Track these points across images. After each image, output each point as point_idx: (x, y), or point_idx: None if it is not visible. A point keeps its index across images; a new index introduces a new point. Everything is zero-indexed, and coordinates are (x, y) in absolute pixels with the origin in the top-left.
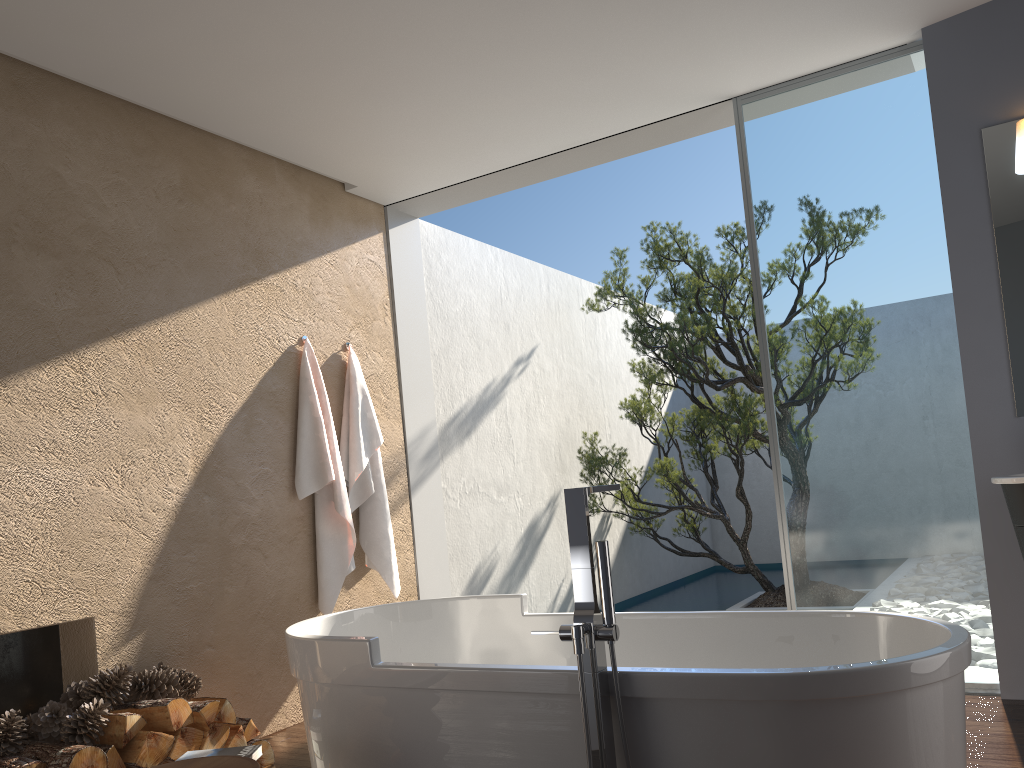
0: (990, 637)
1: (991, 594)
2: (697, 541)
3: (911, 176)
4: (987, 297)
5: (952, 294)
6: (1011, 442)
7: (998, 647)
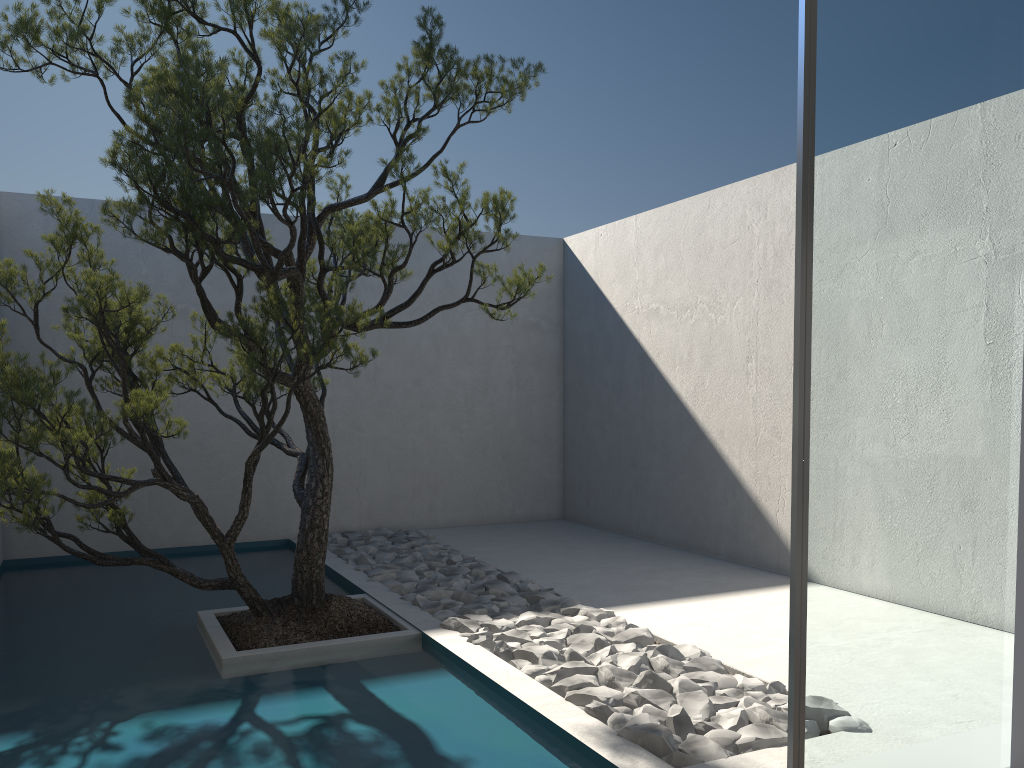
0: (1003, 707)
1: None
2: (128, 538)
3: (1003, 2)
4: None
5: (1020, 205)
6: None
7: None
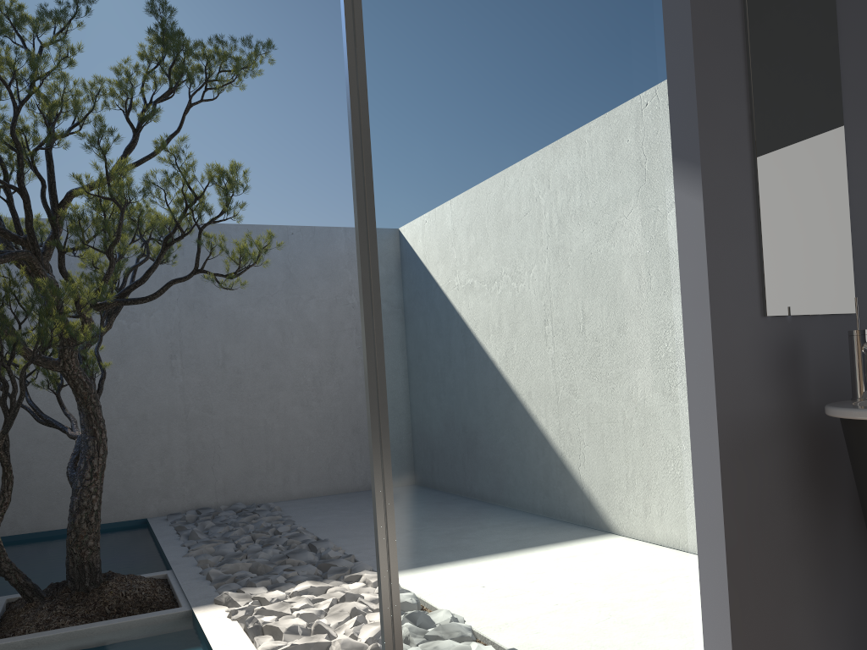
0: None
1: (733, 612)
2: None
3: None
4: (735, 115)
5: (661, 104)
6: (757, 357)
7: None
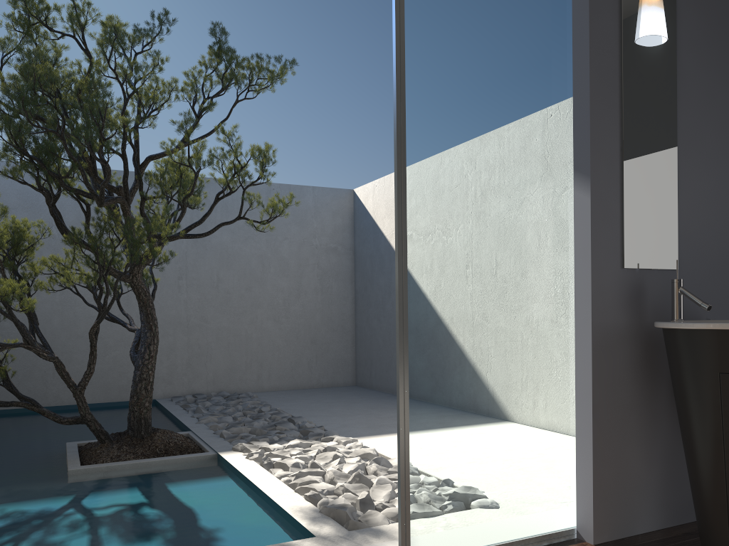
0: (570, 483)
1: (594, 441)
2: (9, 388)
3: (549, 2)
4: (612, 147)
5: (568, 137)
6: (617, 292)
7: (595, 493)
